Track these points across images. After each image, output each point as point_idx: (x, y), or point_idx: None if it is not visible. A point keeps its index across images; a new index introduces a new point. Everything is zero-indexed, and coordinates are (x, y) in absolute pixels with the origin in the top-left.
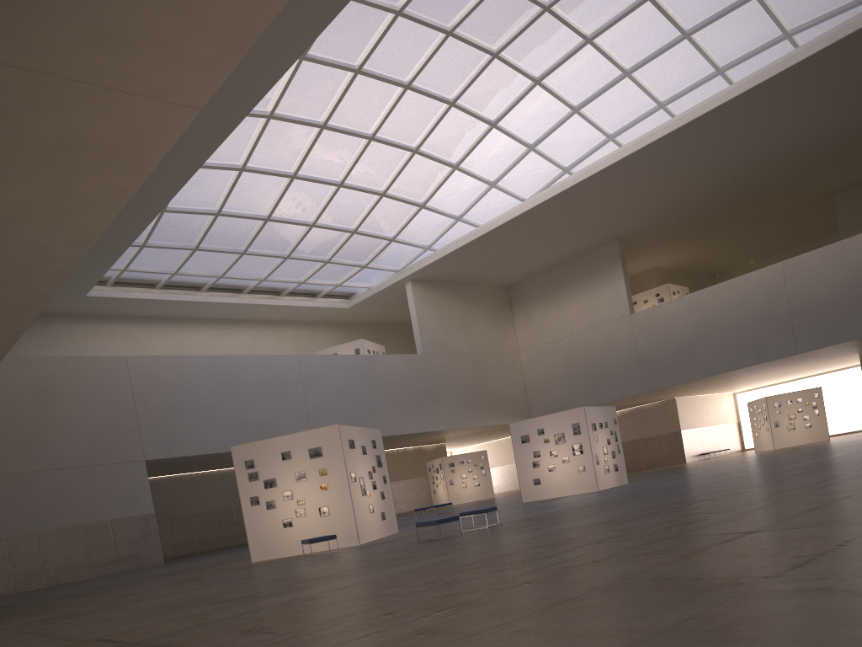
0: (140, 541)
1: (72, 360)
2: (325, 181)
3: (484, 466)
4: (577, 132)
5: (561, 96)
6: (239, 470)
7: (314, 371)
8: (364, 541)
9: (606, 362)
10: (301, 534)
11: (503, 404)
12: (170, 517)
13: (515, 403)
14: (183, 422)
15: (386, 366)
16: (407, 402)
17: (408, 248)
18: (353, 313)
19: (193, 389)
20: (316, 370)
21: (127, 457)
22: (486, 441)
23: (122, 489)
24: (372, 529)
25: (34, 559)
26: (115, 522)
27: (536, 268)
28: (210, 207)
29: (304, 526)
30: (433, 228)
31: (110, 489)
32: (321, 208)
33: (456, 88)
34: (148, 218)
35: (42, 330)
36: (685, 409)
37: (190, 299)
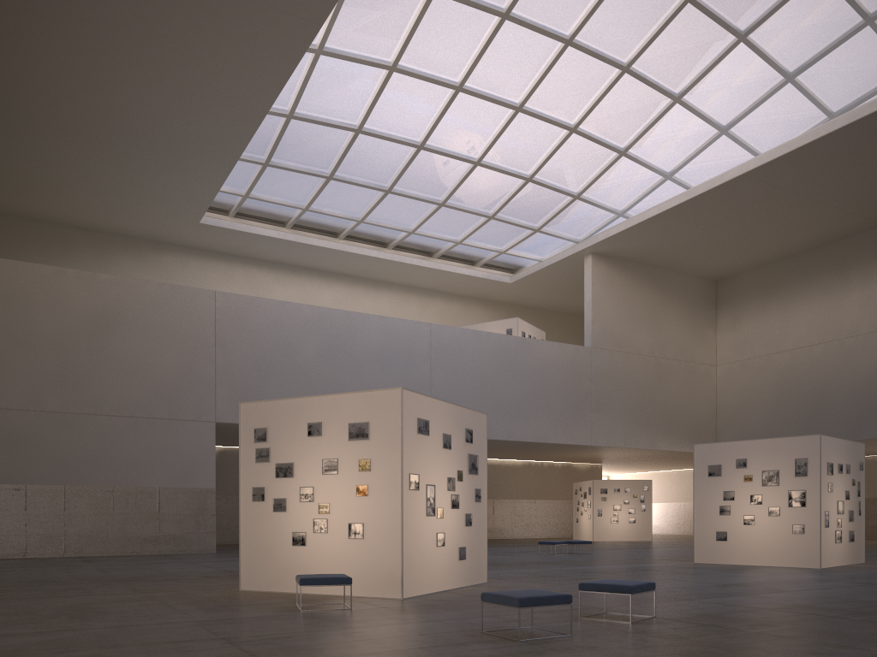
0: (190, 520)
1: (148, 286)
2: (499, 100)
3: (645, 499)
4: (862, 57)
5: None
6: (245, 442)
7: (448, 347)
8: (414, 592)
9: (836, 390)
10: (316, 561)
11: (684, 426)
12: None
13: (700, 428)
14: (271, 383)
15: (541, 355)
16: (559, 403)
17: (596, 211)
18: (516, 291)
19: (291, 345)
20: (452, 346)
21: (194, 414)
22: (652, 470)
23: (180, 453)
24: (435, 573)
25: (56, 521)
26: (164, 492)
27: (760, 257)
28: (349, 120)
29: (322, 550)
30: (632, 187)
31: (165, 451)
32: (490, 140)
33: None
34: (259, 113)
35: (151, 260)
36: None
37: (322, 244)
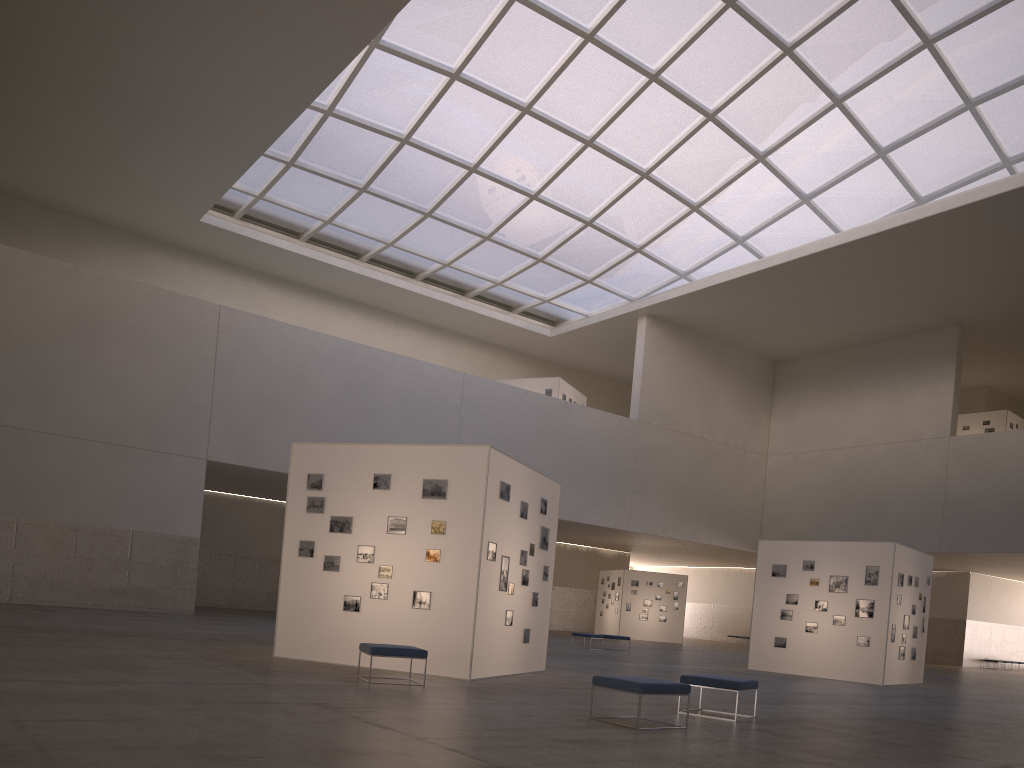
0: (167, 573)
1: (140, 290)
2: (569, 130)
3: (679, 596)
4: (958, 143)
5: (956, 76)
6: (295, 488)
7: (481, 402)
8: (481, 674)
9: (893, 496)
10: (371, 630)
11: (728, 519)
12: (237, 553)
13: (744, 523)
14: (276, 421)
15: (583, 423)
16: (598, 480)
17: (657, 268)
18: (555, 347)
19: (303, 379)
20: (485, 401)
21: (182, 448)
22: (682, 565)
23: (161, 492)
24: (500, 655)
25: (3, 559)
26: (138, 537)
27: (826, 342)
28: (396, 127)
29: (379, 618)
30: (699, 247)
31: (144, 488)
32: (552, 173)
33: (802, 26)
34: (298, 104)
35: (133, 257)
36: (979, 591)
37: (341, 265)
